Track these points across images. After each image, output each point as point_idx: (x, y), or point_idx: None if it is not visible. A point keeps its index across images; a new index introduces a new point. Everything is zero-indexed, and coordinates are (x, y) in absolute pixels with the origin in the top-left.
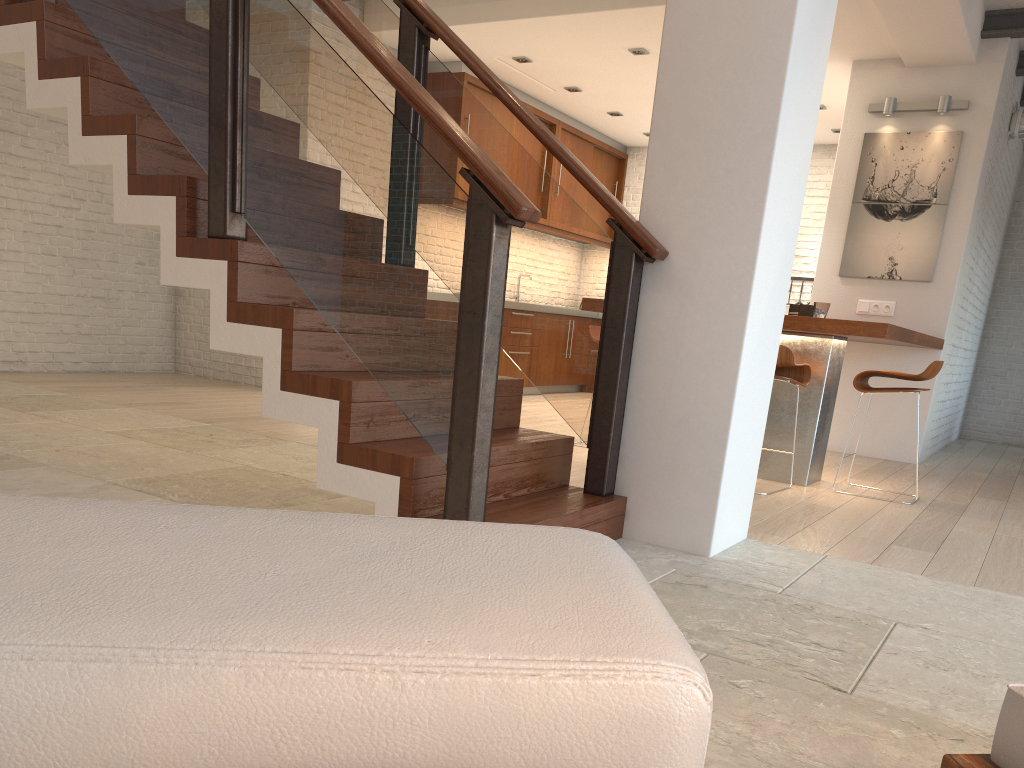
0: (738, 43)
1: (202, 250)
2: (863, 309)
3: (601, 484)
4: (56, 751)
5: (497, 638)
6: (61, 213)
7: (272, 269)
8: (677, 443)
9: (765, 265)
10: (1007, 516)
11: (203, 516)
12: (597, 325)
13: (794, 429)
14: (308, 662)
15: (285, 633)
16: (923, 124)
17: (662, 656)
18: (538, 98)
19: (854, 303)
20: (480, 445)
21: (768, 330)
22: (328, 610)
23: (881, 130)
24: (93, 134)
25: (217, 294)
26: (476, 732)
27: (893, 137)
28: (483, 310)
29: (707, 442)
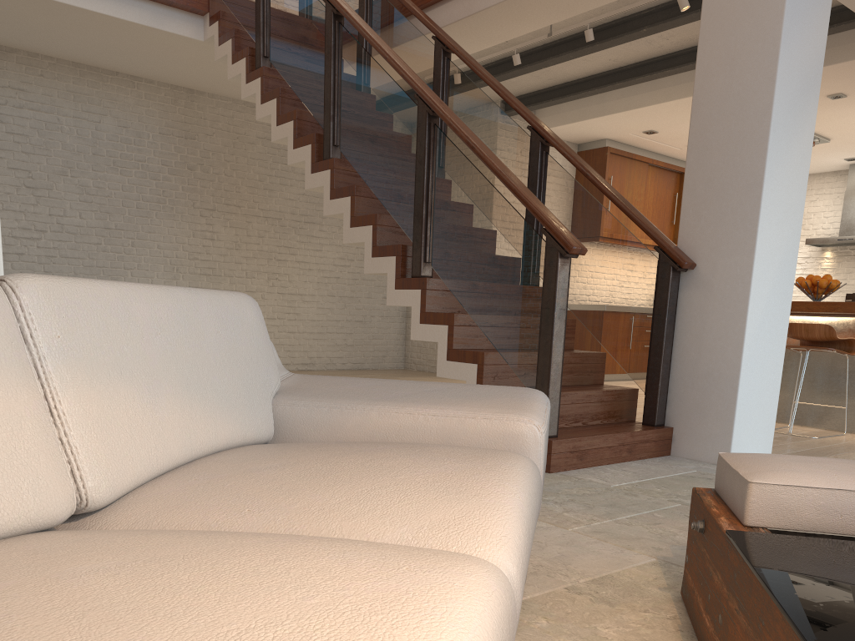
0: (736, 128)
1: (408, 284)
2: None
3: (653, 418)
4: (322, 436)
5: (464, 408)
6: (339, 269)
7: (446, 292)
8: (705, 389)
9: (763, 267)
10: None
11: (376, 380)
12: (650, 314)
13: (849, 389)
14: (398, 411)
15: (393, 404)
16: None
17: (523, 415)
18: (669, 155)
19: None
20: (553, 385)
21: (773, 310)
22: (409, 400)
23: None
24: (355, 226)
25: (415, 308)
26: (452, 436)
27: None
28: (553, 306)
29: (725, 387)
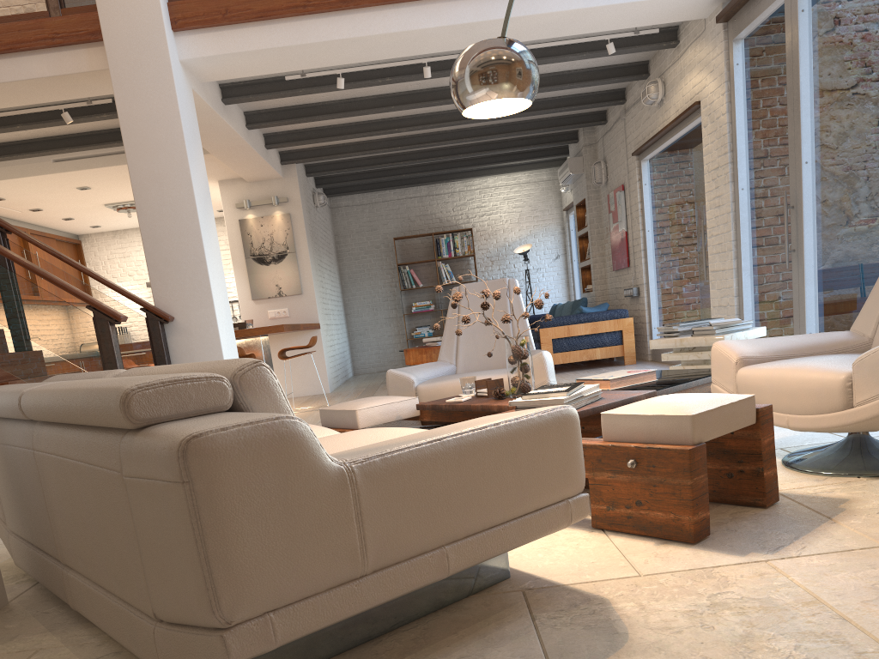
0: (176, 225)
1: None
2: (272, 315)
3: None
4: None
5: None
6: None
7: None
8: None
9: (220, 314)
10: None
11: None
12: (150, 356)
13: None
14: None
15: None
16: (268, 211)
17: None
18: (8, 217)
19: (266, 313)
20: None
21: (230, 341)
22: None
23: (247, 217)
24: None
25: None
26: None
27: (255, 220)
28: (115, 360)
29: None
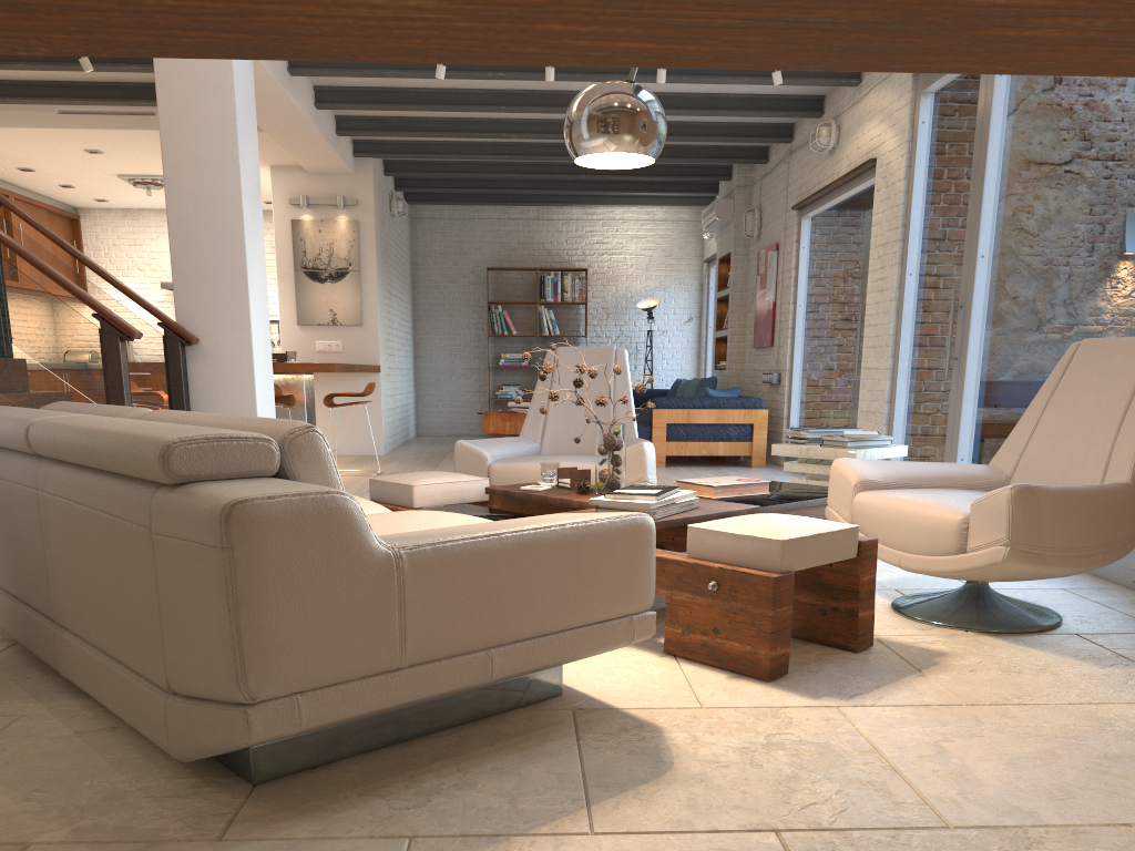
0: (215, 225)
1: None
2: (321, 348)
3: None
4: None
5: None
6: None
7: None
8: None
9: (257, 343)
10: None
11: None
12: (164, 385)
13: None
14: None
15: None
16: (330, 214)
17: None
18: None
19: (313, 344)
20: None
21: (266, 378)
22: None
23: (303, 217)
24: None
25: None
26: None
27: (312, 223)
28: (122, 386)
29: None
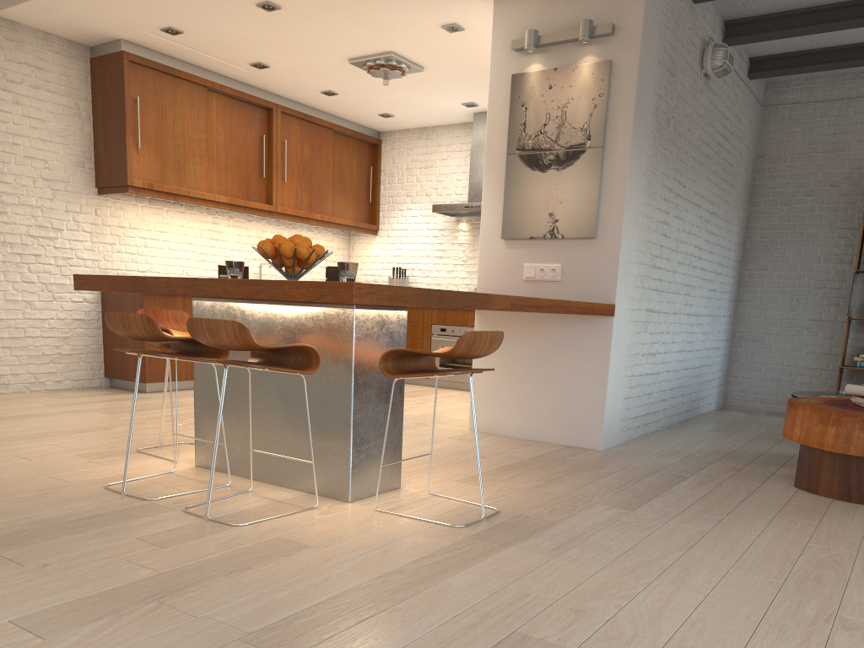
0: None
1: None
2: (529, 274)
3: None
4: None
5: None
6: None
7: None
8: None
9: None
10: (589, 541)
11: None
12: None
13: (330, 428)
14: None
15: None
16: (570, 57)
17: None
18: (242, 80)
19: (520, 268)
20: None
21: None
22: None
23: (529, 69)
24: None
25: None
26: None
27: (540, 75)
28: None
29: None
